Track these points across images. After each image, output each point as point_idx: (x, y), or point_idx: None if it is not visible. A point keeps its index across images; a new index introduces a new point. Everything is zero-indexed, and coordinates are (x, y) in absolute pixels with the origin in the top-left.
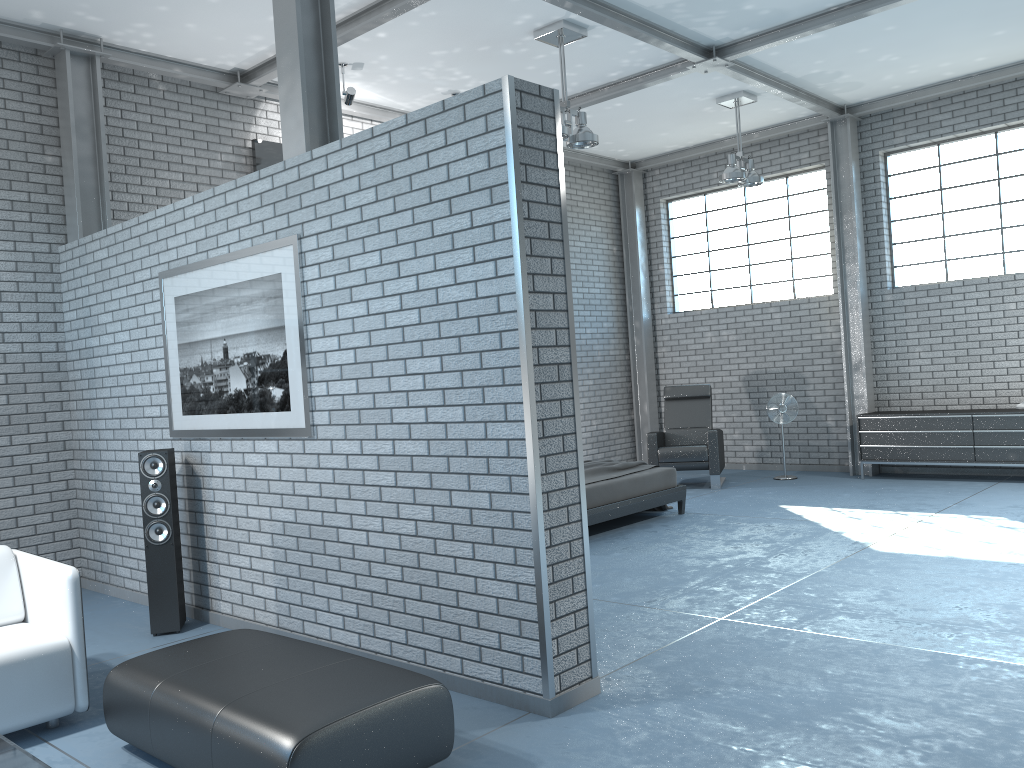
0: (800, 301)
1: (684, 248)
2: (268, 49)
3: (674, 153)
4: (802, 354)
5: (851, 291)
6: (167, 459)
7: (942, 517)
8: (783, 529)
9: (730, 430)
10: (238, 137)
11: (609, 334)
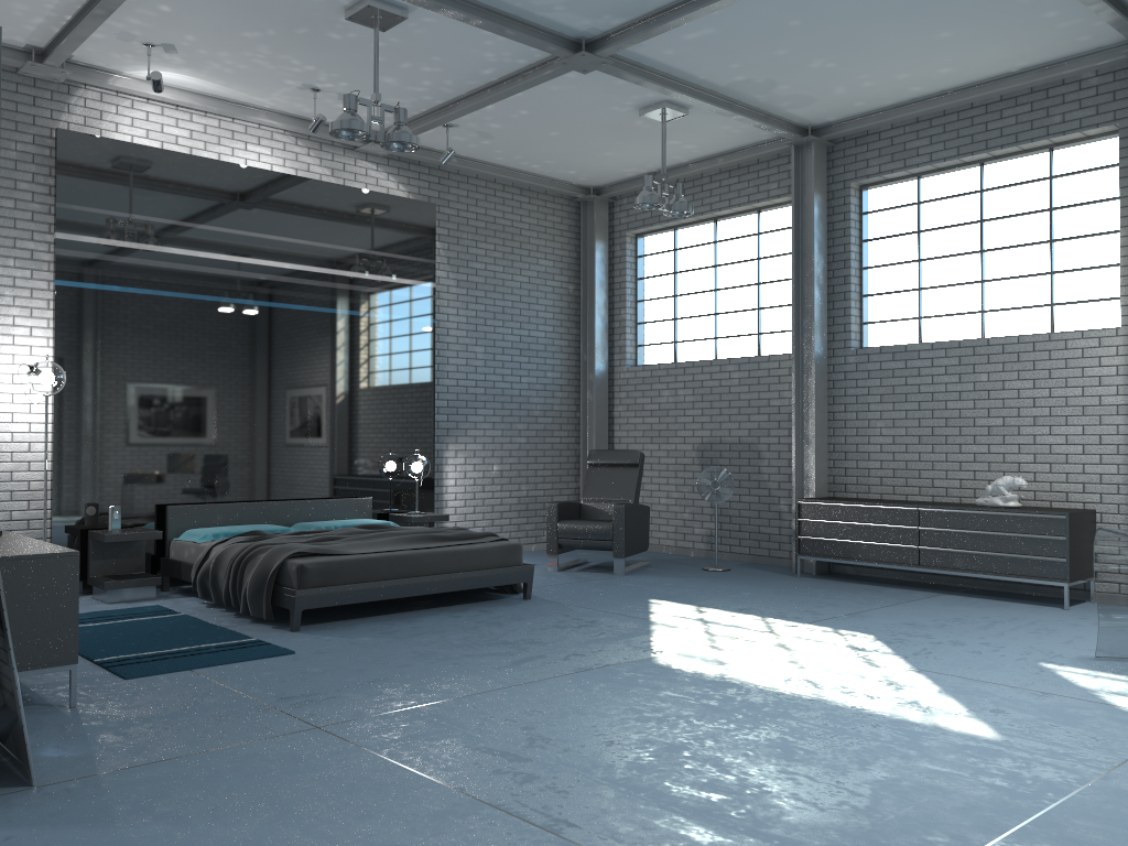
0: (760, 359)
1: (651, 291)
2: (47, 22)
3: (638, 179)
4: (759, 422)
5: (807, 349)
6: None
7: (803, 629)
8: (600, 626)
9: (681, 508)
10: (42, 125)
11: (554, 386)
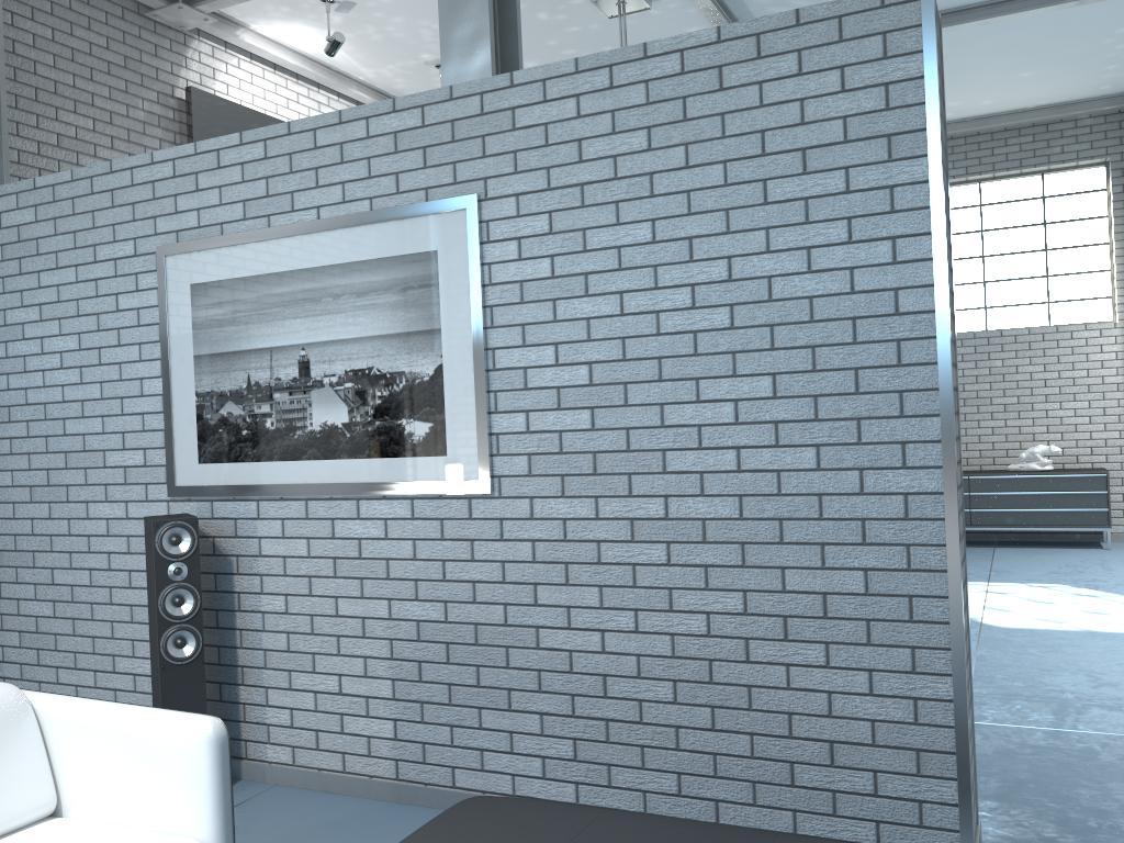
0: None
1: None
2: None
3: None
4: None
5: None
6: (197, 530)
7: (1002, 586)
8: None
9: None
10: (165, 81)
11: None
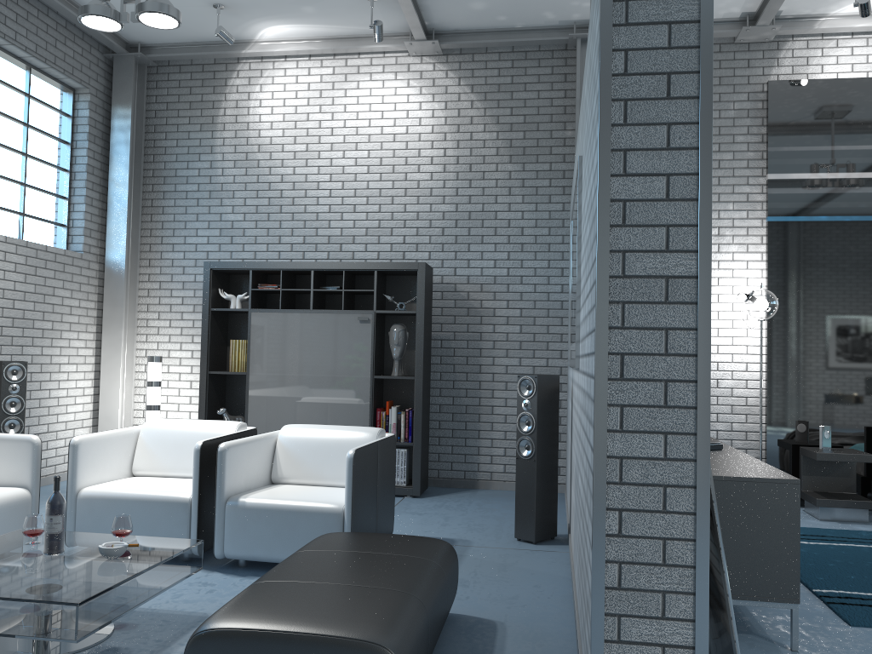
0: None
1: None
2: None
3: None
4: None
5: None
6: (536, 383)
7: None
8: None
9: None
10: (755, 83)
11: None
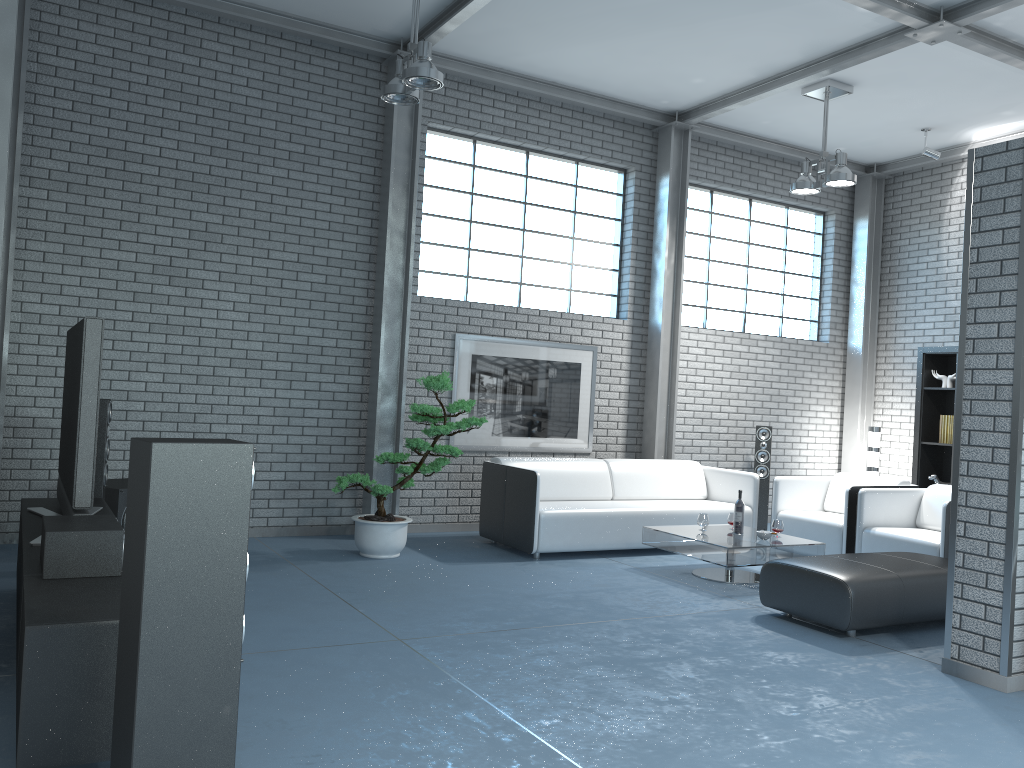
0: None
1: None
2: None
3: None
4: None
5: None
6: None
7: None
8: None
9: None
10: None
11: None
